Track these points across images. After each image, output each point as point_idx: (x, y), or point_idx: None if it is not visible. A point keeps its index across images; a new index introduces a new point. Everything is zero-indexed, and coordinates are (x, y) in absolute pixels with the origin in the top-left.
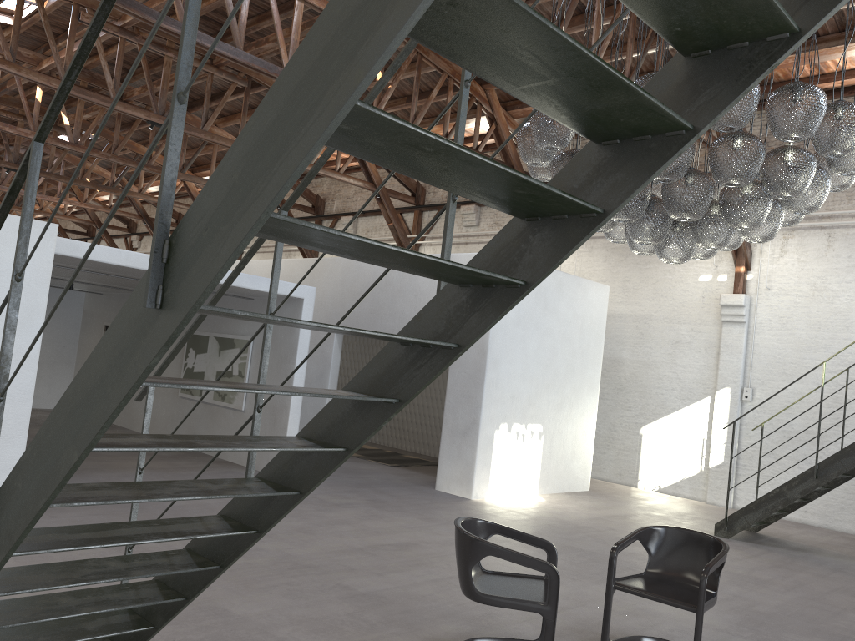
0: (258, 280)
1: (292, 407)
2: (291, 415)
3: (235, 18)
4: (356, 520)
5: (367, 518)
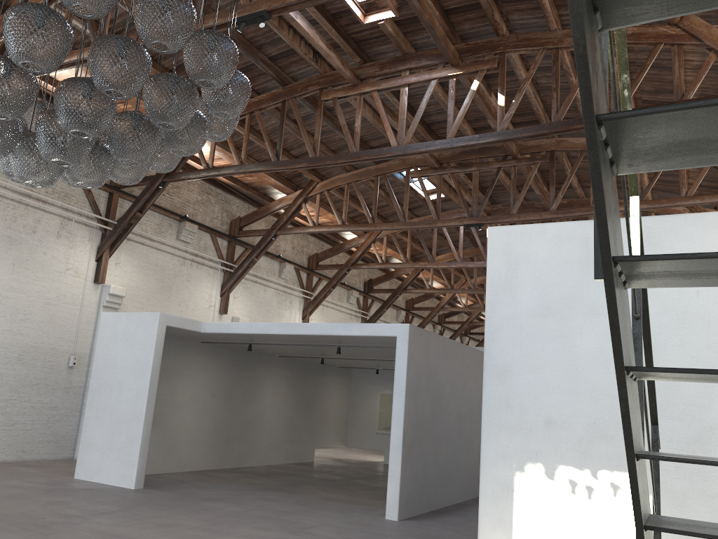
0: (350, 327)
1: (392, 445)
2: (391, 453)
3: (348, 132)
4: (237, 535)
5: (252, 538)
